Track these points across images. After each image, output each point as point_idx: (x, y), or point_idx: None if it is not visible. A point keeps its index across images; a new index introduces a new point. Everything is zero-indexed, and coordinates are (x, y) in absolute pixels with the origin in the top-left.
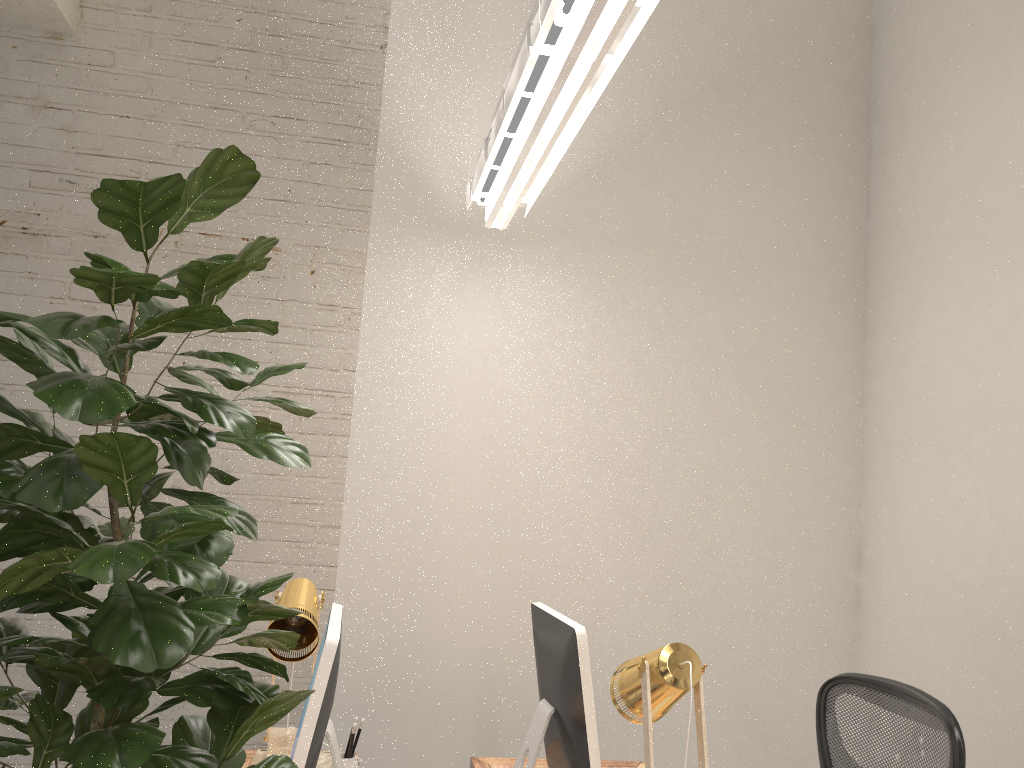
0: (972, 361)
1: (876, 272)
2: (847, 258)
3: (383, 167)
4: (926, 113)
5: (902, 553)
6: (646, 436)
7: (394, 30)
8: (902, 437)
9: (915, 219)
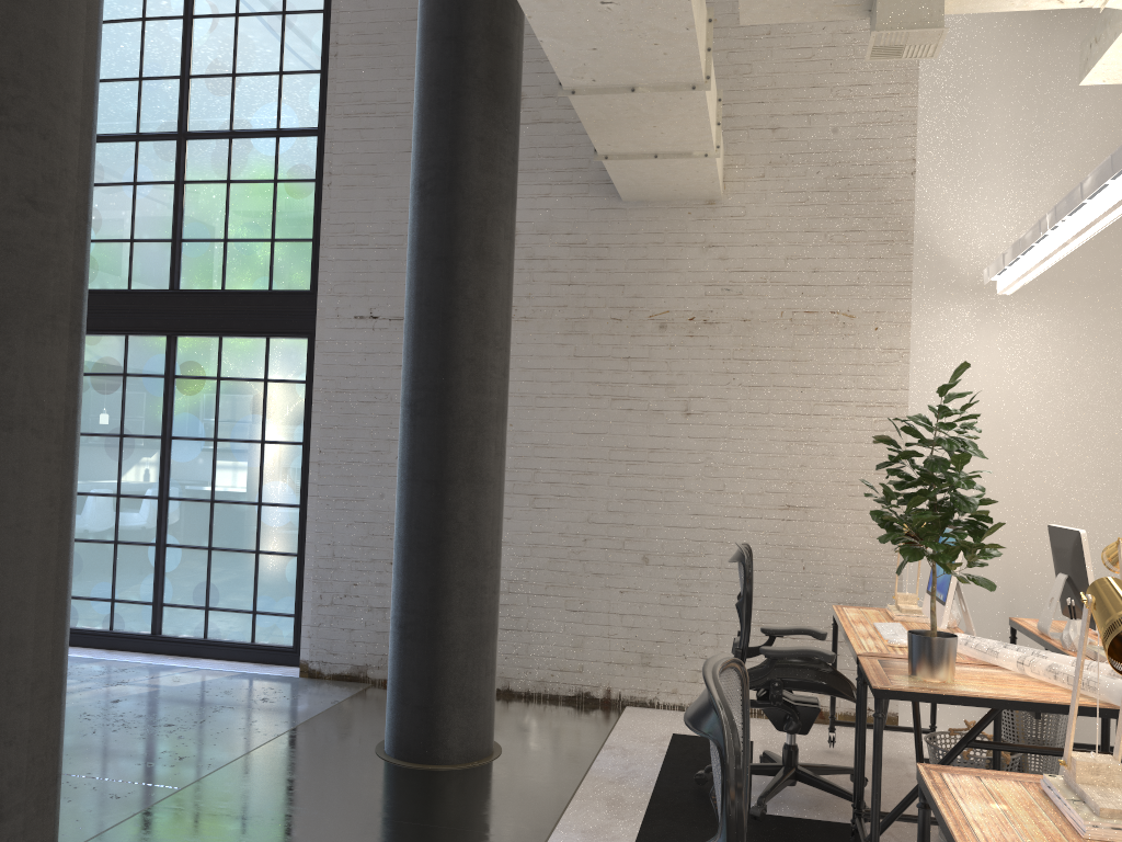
0: None
1: None
2: None
3: (918, 254)
4: None
5: None
6: (1120, 420)
7: (919, 160)
8: None
9: None
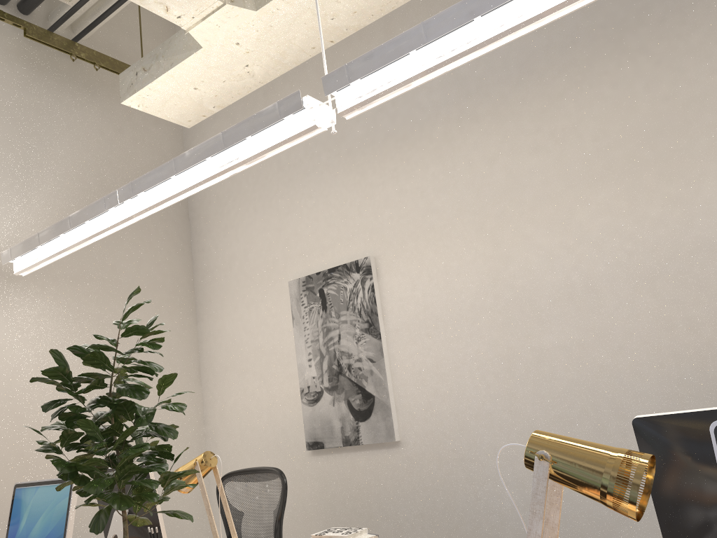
0: (252, 331)
1: (200, 291)
2: (186, 284)
3: None
4: (219, 220)
5: (228, 422)
6: None
7: None
8: (222, 368)
9: (218, 267)
